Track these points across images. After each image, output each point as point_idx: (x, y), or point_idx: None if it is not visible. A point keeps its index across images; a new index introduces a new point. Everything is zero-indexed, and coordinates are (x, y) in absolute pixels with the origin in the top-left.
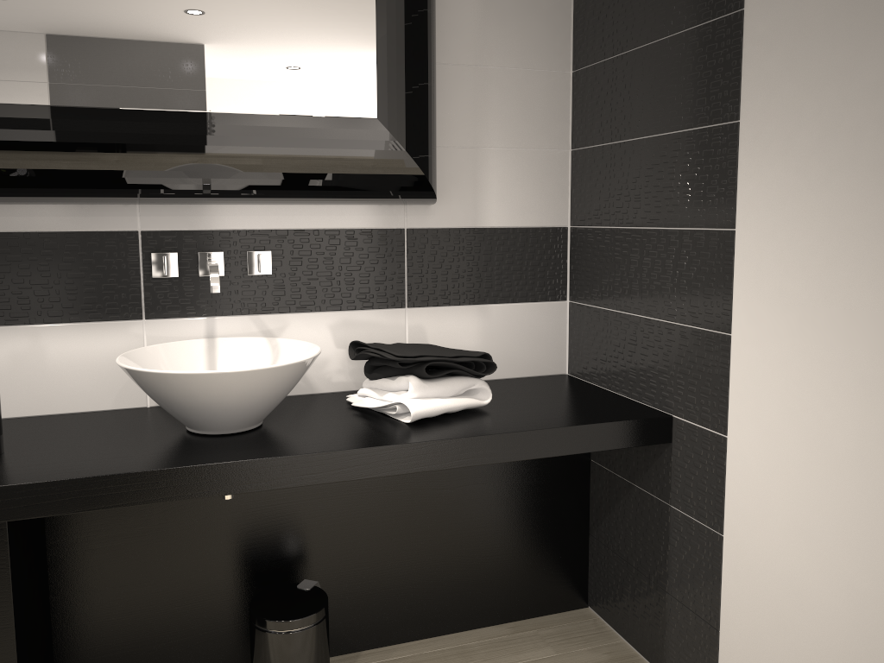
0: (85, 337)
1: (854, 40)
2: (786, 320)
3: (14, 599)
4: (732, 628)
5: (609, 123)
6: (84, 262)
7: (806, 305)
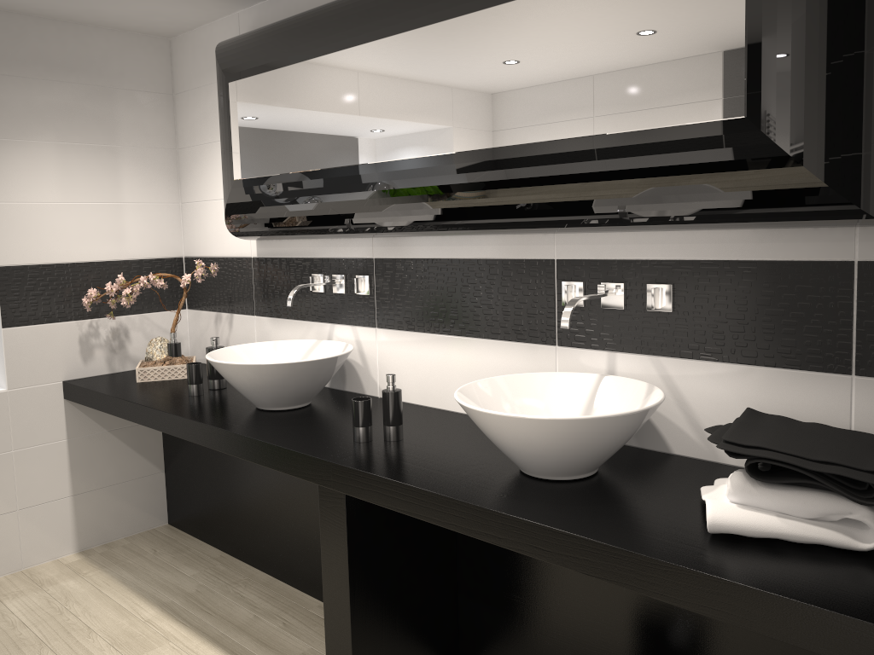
0: (514, 356)
1: None
2: None
3: (351, 556)
4: None
5: None
6: (514, 286)
7: None
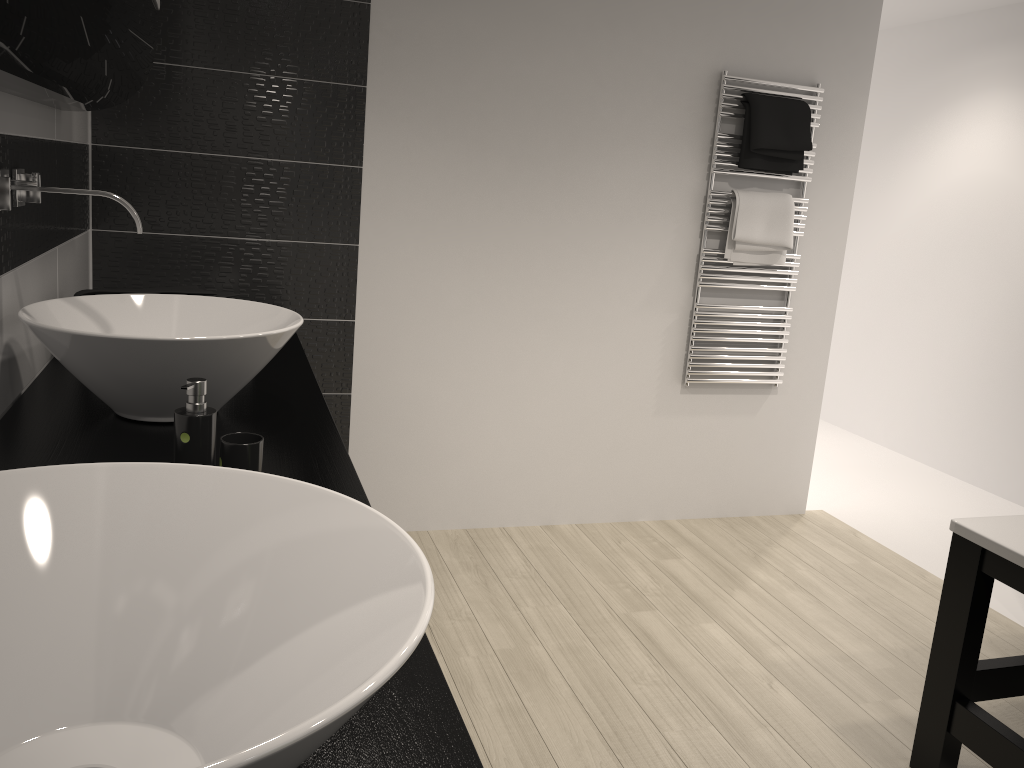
0: None
1: (463, 61)
2: (411, 231)
3: None
4: (361, 455)
5: (178, 45)
6: None
7: (428, 220)
